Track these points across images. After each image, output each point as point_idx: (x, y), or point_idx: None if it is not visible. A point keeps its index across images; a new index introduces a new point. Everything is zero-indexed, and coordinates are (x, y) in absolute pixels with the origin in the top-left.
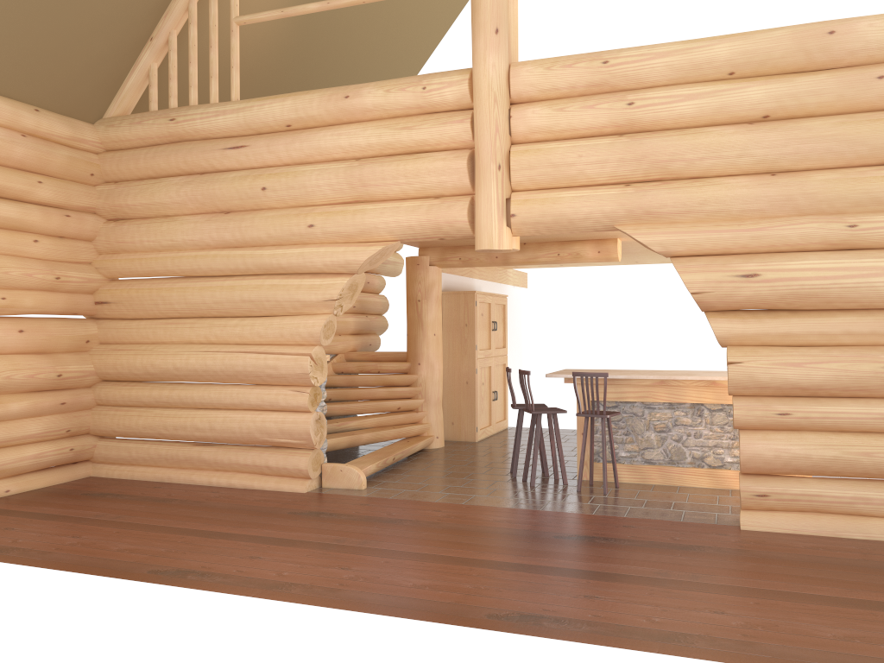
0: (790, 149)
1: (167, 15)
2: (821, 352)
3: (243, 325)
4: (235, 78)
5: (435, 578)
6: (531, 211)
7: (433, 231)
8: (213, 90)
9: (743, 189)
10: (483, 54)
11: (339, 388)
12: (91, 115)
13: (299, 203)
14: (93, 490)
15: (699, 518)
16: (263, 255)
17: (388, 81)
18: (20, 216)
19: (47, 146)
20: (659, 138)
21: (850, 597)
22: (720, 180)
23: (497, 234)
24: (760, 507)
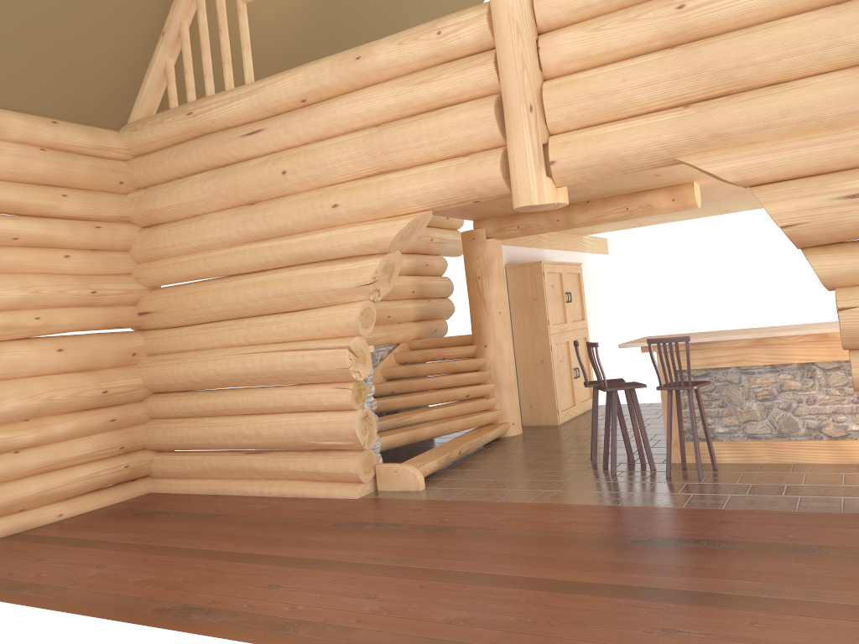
0: None
1: (175, 5)
2: None
3: (280, 321)
4: (246, 59)
5: (474, 608)
6: (573, 155)
7: (465, 194)
8: (227, 76)
9: (837, 87)
10: None
11: (402, 380)
12: (115, 121)
13: (321, 183)
14: (145, 509)
15: (820, 505)
16: (291, 244)
17: (401, 33)
18: (45, 232)
19: (68, 158)
20: (721, 42)
21: None
22: (805, 82)
23: (536, 186)
24: None
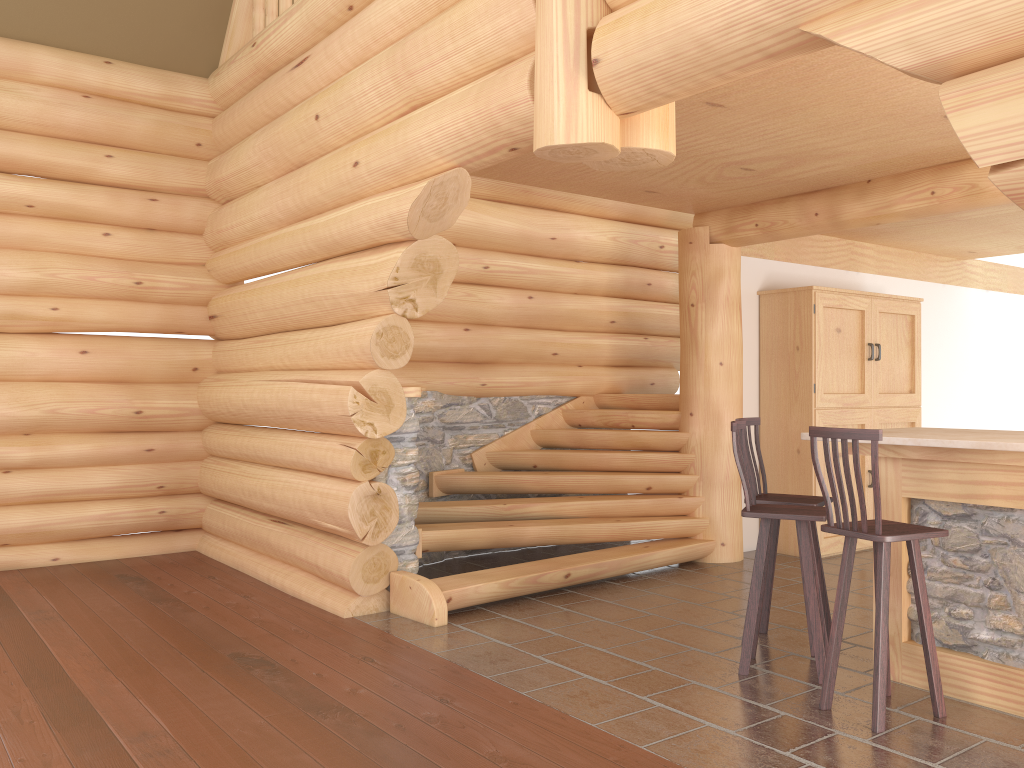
0: None
1: None
2: None
3: (310, 339)
4: None
5: None
6: (624, 43)
7: (491, 135)
8: None
9: None
10: None
11: (558, 450)
12: (200, 65)
13: (356, 131)
14: (141, 571)
15: None
16: (318, 224)
17: None
18: (71, 200)
19: (121, 108)
20: None
21: None
22: None
23: (564, 110)
24: None
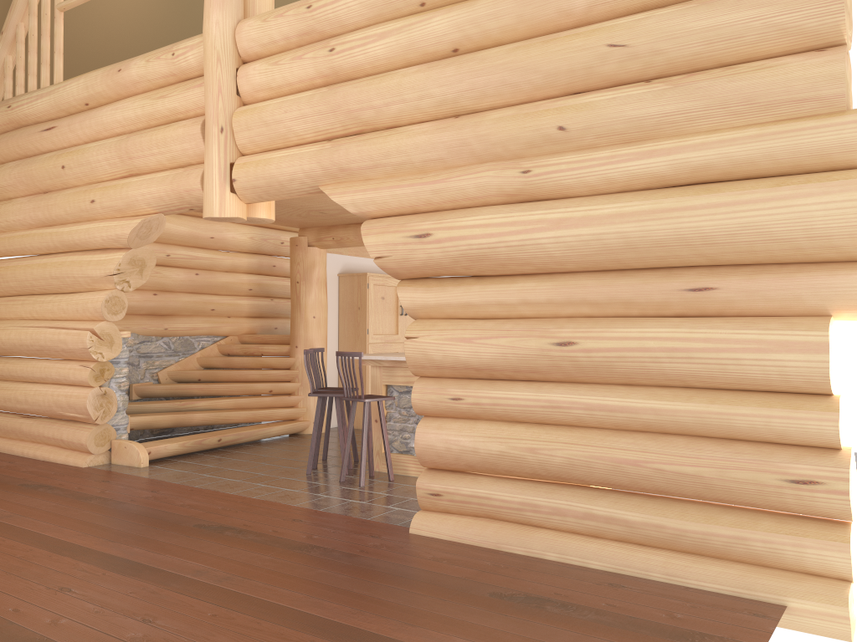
0: (466, 85)
1: (11, 8)
2: (494, 325)
3: (54, 301)
4: (56, 62)
5: None
6: (247, 175)
7: (179, 201)
8: (43, 76)
9: (422, 136)
10: (208, 12)
11: (215, 370)
12: None
13: (91, 179)
14: None
15: (395, 517)
16: (63, 232)
17: (153, 51)
18: None
19: None
20: (352, 85)
21: (335, 620)
22: (407, 128)
23: (218, 201)
24: (437, 508)
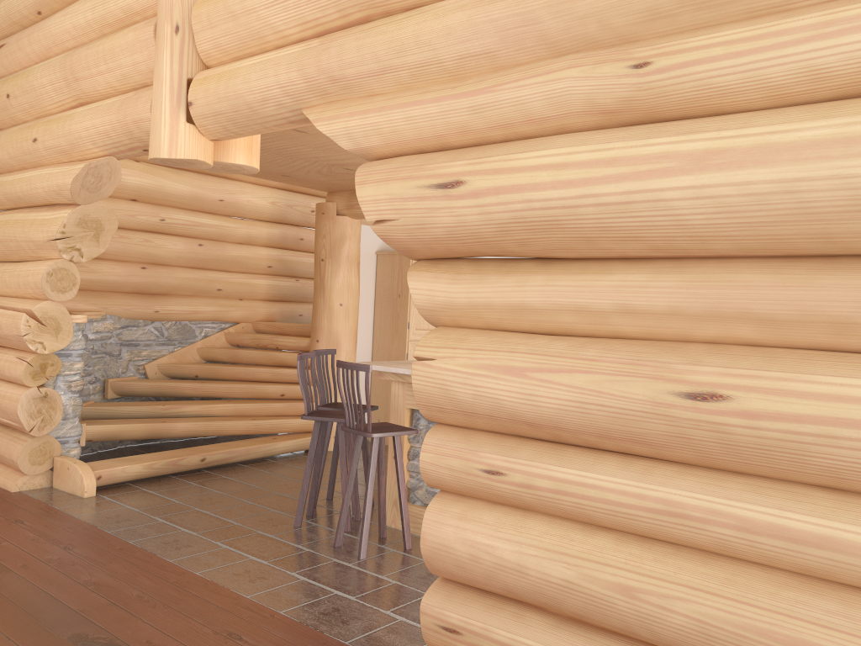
0: None
1: None
2: (567, 349)
3: None
4: None
5: None
6: (207, 95)
7: (128, 138)
8: None
9: (458, 13)
10: None
11: (217, 364)
12: None
13: (39, 112)
14: None
15: (391, 642)
16: (6, 181)
17: None
18: None
19: None
20: None
21: None
22: (435, 5)
23: (168, 134)
24: None
